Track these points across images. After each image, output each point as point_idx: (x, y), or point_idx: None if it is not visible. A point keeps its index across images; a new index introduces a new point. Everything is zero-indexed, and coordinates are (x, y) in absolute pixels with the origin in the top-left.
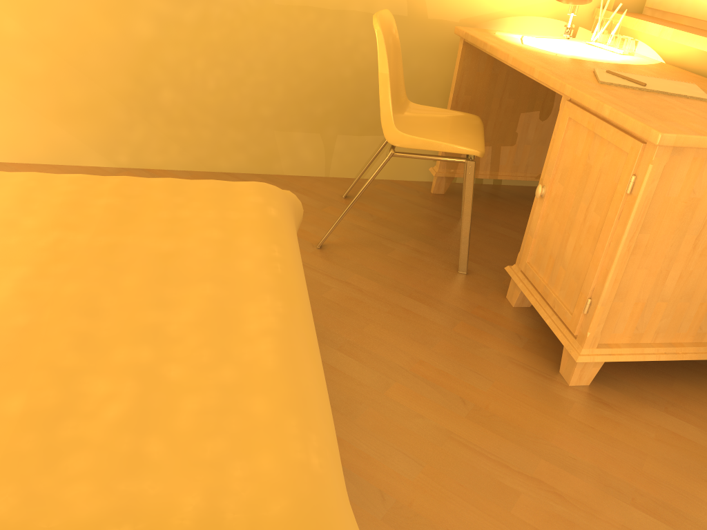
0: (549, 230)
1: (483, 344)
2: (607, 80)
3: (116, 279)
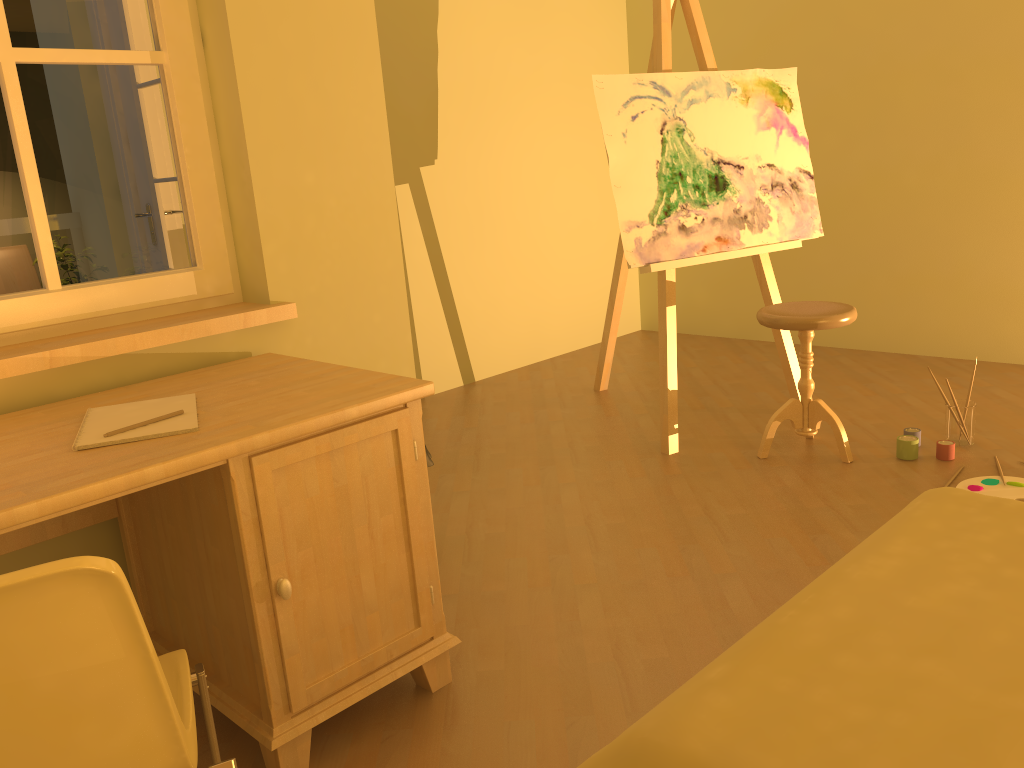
0: (320, 610)
1: (439, 754)
2: (184, 426)
3: (1016, 643)
